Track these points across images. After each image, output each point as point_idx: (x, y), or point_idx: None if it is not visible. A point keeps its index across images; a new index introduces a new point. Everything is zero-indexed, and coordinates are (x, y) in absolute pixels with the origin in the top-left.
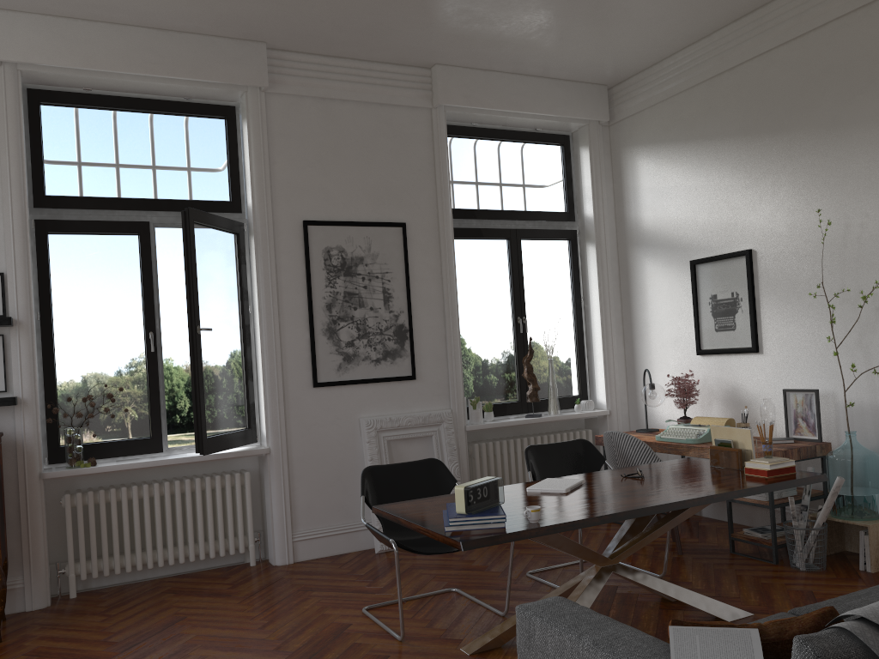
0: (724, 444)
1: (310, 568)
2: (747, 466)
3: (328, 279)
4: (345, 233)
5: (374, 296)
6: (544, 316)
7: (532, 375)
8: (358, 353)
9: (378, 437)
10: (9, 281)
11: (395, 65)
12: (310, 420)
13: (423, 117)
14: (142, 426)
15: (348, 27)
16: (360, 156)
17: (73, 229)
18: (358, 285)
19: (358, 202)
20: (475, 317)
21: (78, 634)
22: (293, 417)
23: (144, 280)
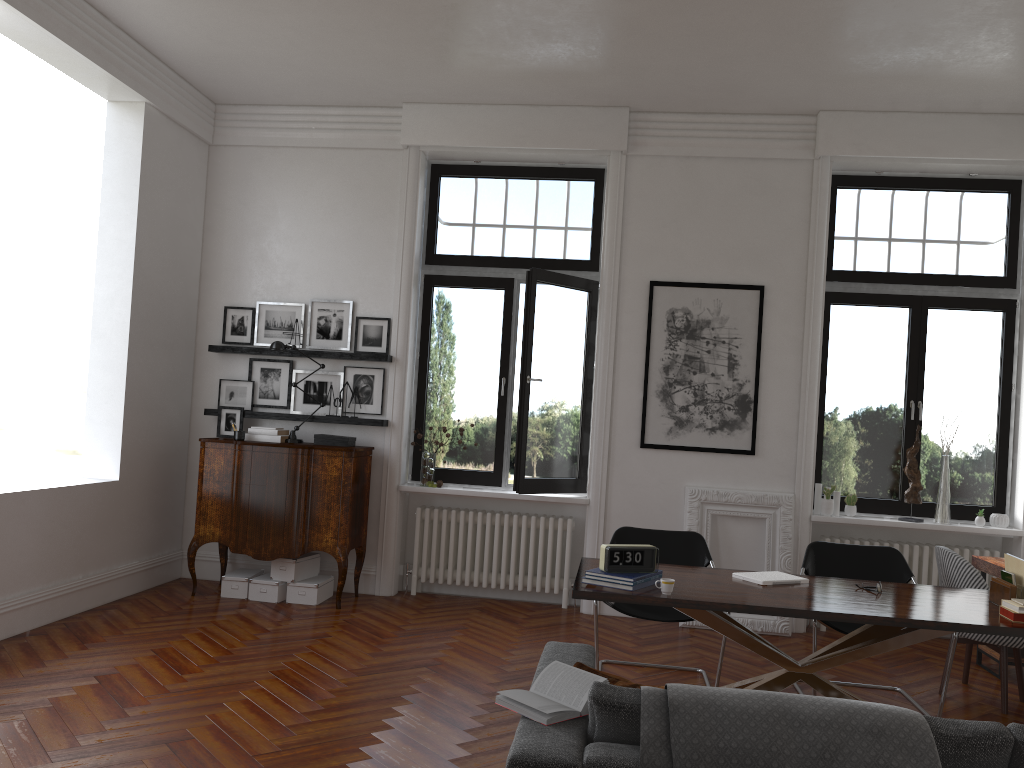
0: (1007, 578)
1: (605, 622)
2: (1002, 605)
3: (668, 341)
4: (693, 295)
5: (717, 362)
6: (951, 403)
7: (916, 471)
8: (691, 420)
9: (702, 509)
10: (393, 325)
11: (772, 116)
12: (632, 479)
13: (802, 170)
14: (488, 460)
15: (700, 86)
16: (721, 215)
17: (452, 283)
18: (700, 349)
19: (712, 262)
20: (851, 395)
21: (388, 618)
22: (616, 474)
23: (504, 330)
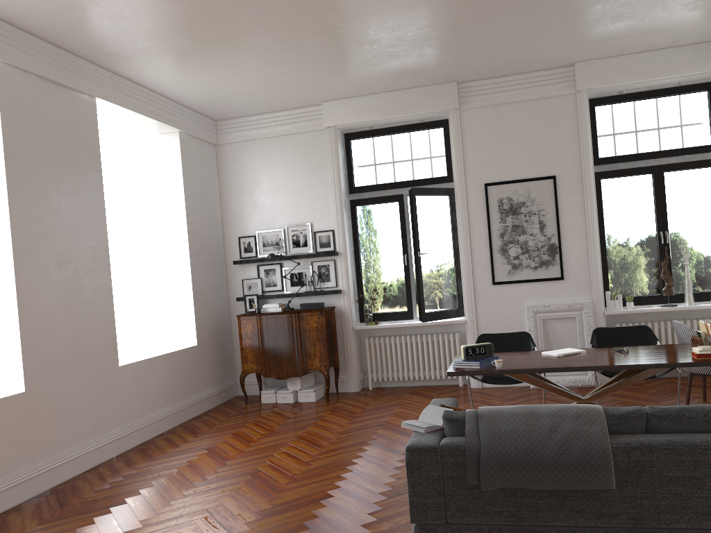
0: (699, 335)
1: (485, 391)
2: (692, 350)
3: (501, 218)
4: (512, 188)
5: (533, 226)
6: (687, 229)
7: (668, 275)
8: (521, 263)
9: (536, 316)
10: (335, 233)
11: (546, 70)
12: (491, 304)
13: (569, 100)
14: (403, 304)
15: (496, 63)
16: (522, 136)
17: (366, 203)
18: (521, 220)
19: (521, 166)
20: (621, 233)
21: (356, 403)
22: (480, 302)
23: (401, 226)
